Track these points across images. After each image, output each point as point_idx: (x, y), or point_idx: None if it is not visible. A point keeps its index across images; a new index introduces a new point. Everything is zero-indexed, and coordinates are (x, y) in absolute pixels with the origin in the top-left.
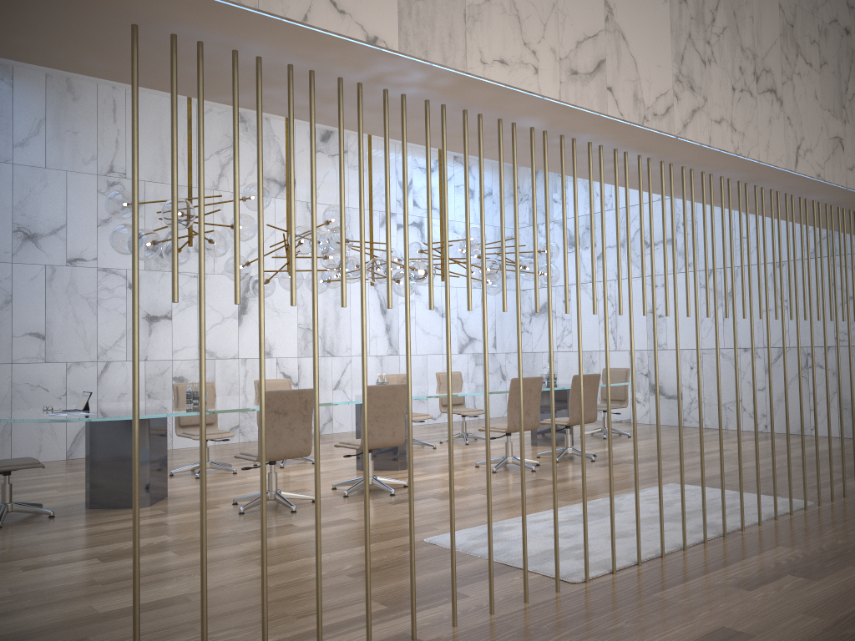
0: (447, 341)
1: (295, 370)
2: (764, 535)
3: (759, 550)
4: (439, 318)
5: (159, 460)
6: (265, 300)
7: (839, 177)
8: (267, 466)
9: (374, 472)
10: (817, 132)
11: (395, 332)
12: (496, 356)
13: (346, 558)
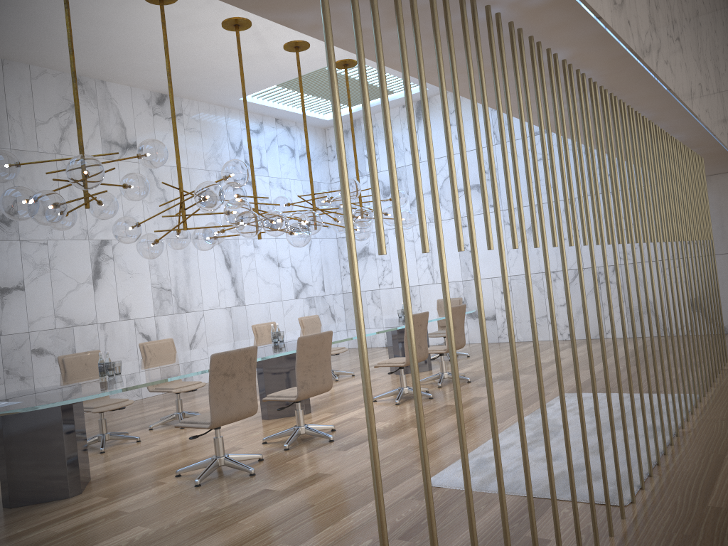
0: (549, 280)
1: (153, 330)
2: (705, 430)
3: (723, 444)
4: (276, 268)
5: (82, 441)
6: (118, 262)
7: (704, 117)
8: (166, 429)
9: (284, 420)
10: (694, 78)
11: (240, 284)
12: (325, 298)
13: (373, 519)
